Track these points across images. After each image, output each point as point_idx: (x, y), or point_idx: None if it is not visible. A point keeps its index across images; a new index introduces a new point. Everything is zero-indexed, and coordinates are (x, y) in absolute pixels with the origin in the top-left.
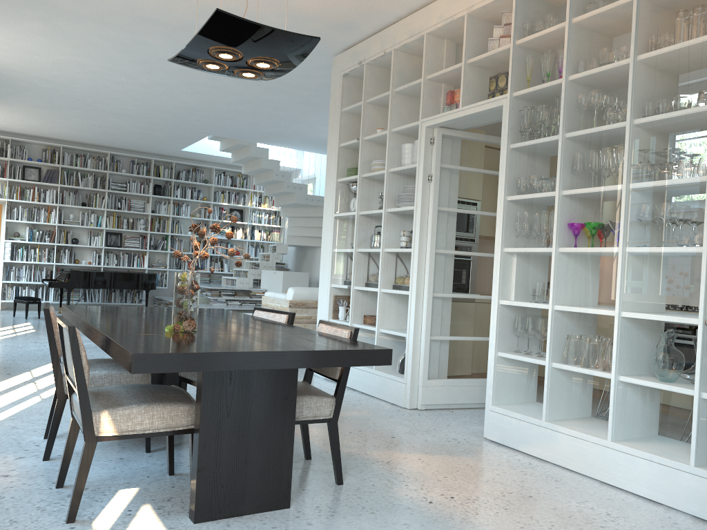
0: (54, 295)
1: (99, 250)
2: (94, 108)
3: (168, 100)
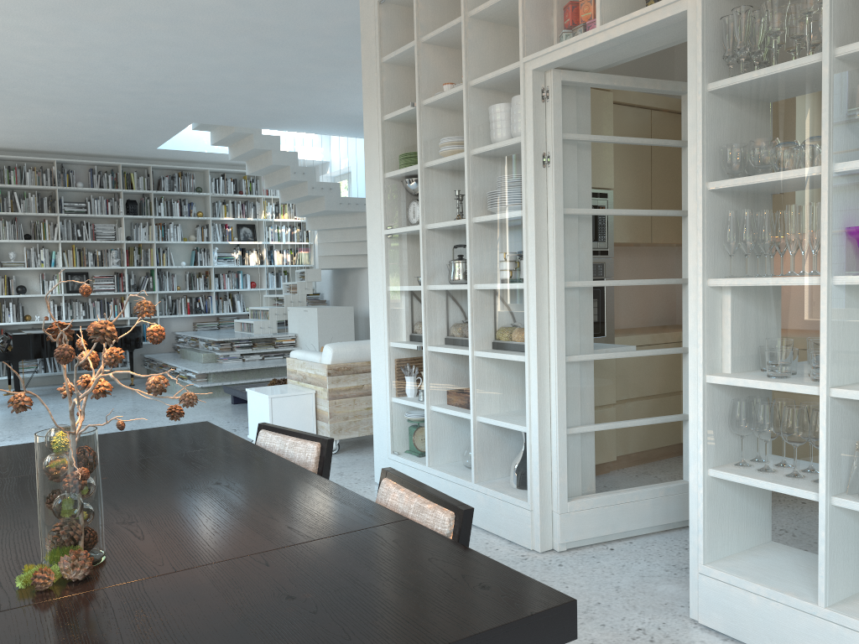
0: (1, 367)
1: (58, 298)
2: (10, 96)
3: (117, 73)
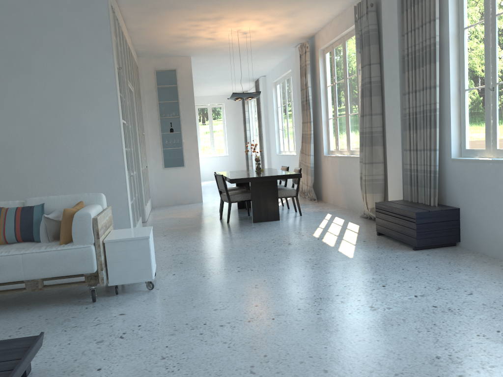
0: None
1: None
2: None
3: None
